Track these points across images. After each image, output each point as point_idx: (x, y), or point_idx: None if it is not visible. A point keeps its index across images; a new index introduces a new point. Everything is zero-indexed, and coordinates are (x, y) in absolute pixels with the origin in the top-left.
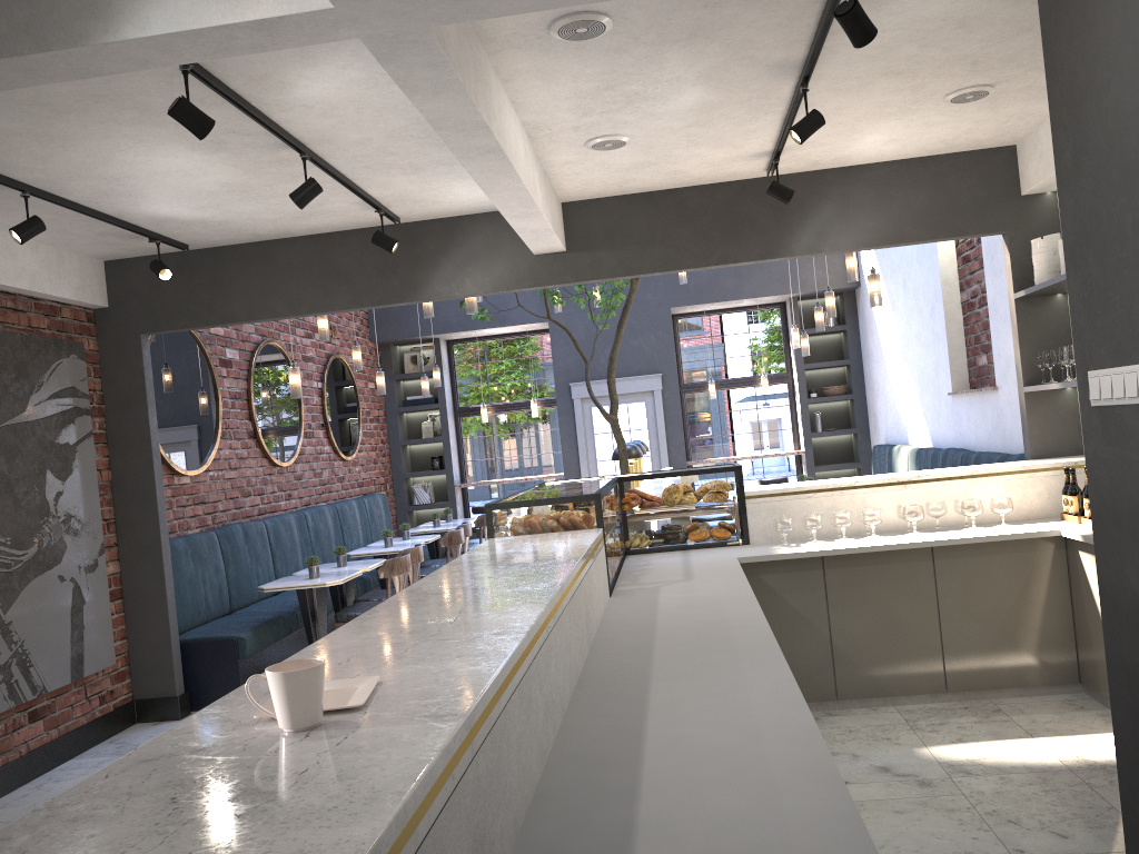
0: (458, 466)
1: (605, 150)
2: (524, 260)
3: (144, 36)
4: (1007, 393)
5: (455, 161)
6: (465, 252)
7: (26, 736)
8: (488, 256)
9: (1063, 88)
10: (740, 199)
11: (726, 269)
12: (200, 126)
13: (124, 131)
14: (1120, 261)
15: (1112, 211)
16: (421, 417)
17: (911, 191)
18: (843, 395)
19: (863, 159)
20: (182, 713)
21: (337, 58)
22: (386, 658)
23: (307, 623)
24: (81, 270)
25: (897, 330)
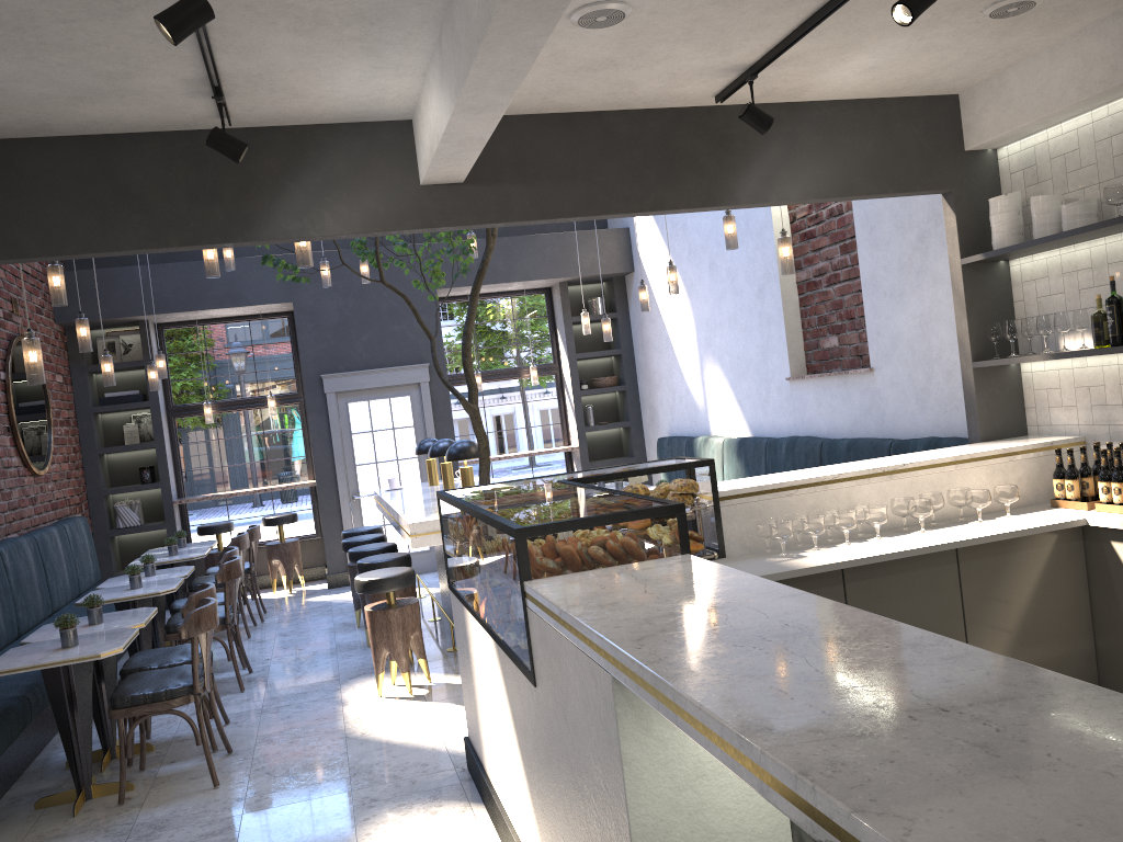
0: (174, 478)
1: (589, 28)
2: (407, 192)
3: None
4: (890, 373)
5: (383, 17)
6: (323, 176)
7: None
8: (357, 183)
9: None
10: (676, 131)
11: (497, 248)
12: None
13: None
14: None
15: None
16: (122, 419)
17: (859, 137)
18: (616, 386)
19: (817, 94)
20: None
21: None
22: None
23: (60, 713)
24: None
25: (696, 315)
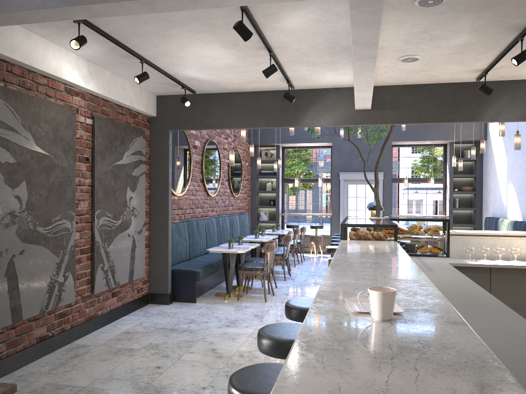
0: (281, 205)
1: (406, 62)
2: (350, 112)
3: None
4: None
5: (334, 62)
6: (322, 106)
7: (110, 303)
8: (333, 108)
9: None
10: (459, 91)
11: (421, 125)
12: (247, 35)
13: (197, 36)
14: None
15: None
16: (266, 181)
17: None
18: (471, 191)
19: None
20: (170, 302)
21: (309, 8)
22: None
23: (225, 268)
24: (148, 99)
25: (507, 163)
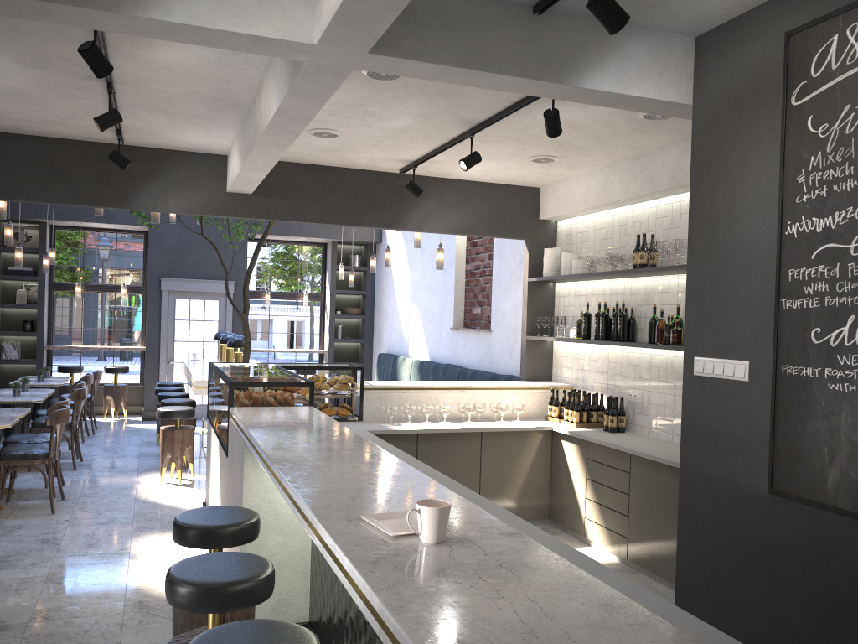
0: (47, 331)
1: (319, 137)
2: (218, 194)
3: (167, 20)
4: (499, 335)
5: (210, 118)
6: (171, 179)
7: None
8: (190, 185)
9: (703, 209)
10: (377, 184)
11: None
12: (104, 68)
13: None
14: (731, 307)
15: (730, 281)
16: (16, 285)
17: (480, 203)
18: (359, 315)
19: (458, 176)
20: None
21: None
22: (381, 498)
23: None
24: None
25: (411, 279)
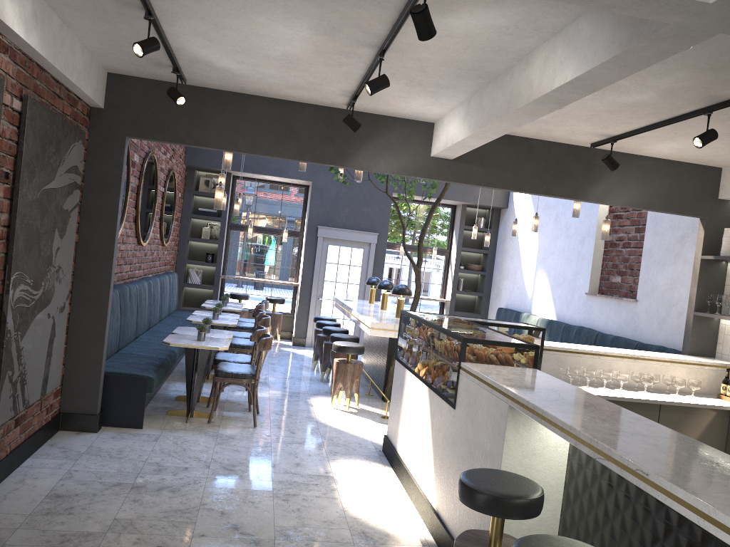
0: (223, 263)
1: None
2: (423, 158)
3: None
4: (646, 305)
5: (448, 87)
6: (384, 142)
7: (10, 439)
8: (400, 149)
9: None
10: (565, 156)
11: None
12: (430, 31)
13: (290, 2)
14: None
15: None
16: (202, 223)
17: (662, 179)
18: (480, 271)
19: (645, 153)
20: (98, 427)
21: (512, 9)
22: None
23: (188, 371)
24: (98, 76)
25: (539, 243)
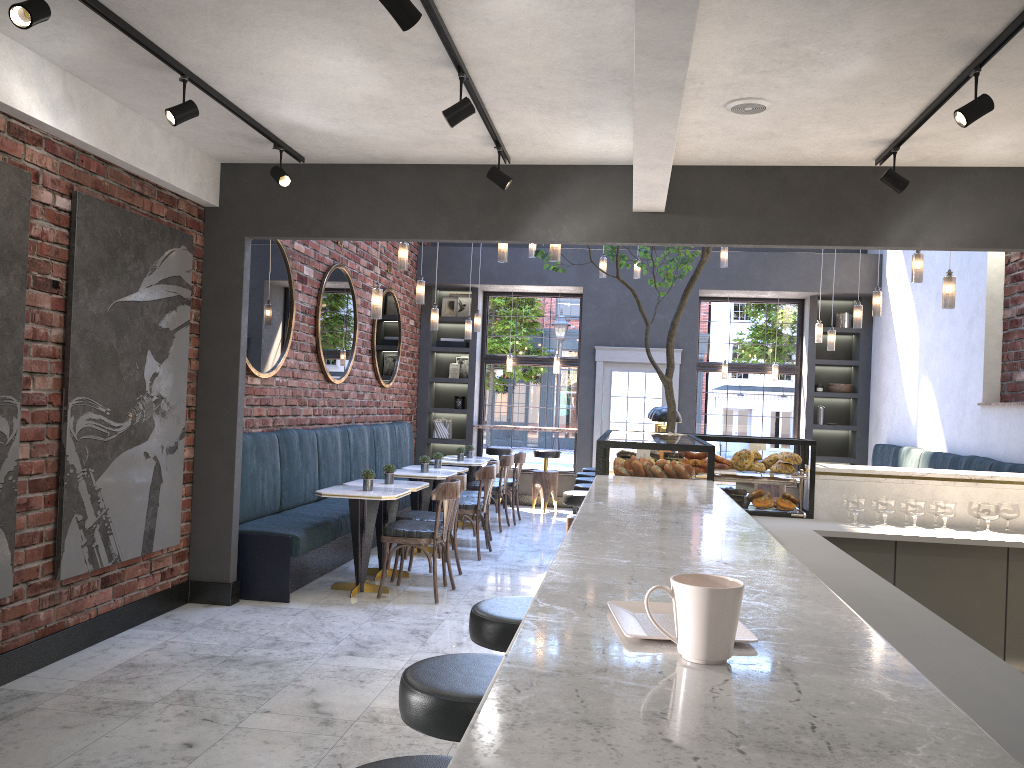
0: (478, 408)
1: (741, 114)
2: (622, 216)
3: None
4: None
5: (594, 105)
6: (566, 201)
7: (96, 600)
8: (588, 207)
9: None
10: (841, 185)
11: (756, 261)
12: (408, 16)
13: (303, 23)
14: None
15: None
16: (449, 358)
17: (1013, 199)
18: (848, 393)
19: (972, 161)
20: (233, 599)
21: None
22: None
23: (354, 532)
24: (201, 168)
25: (920, 339)
